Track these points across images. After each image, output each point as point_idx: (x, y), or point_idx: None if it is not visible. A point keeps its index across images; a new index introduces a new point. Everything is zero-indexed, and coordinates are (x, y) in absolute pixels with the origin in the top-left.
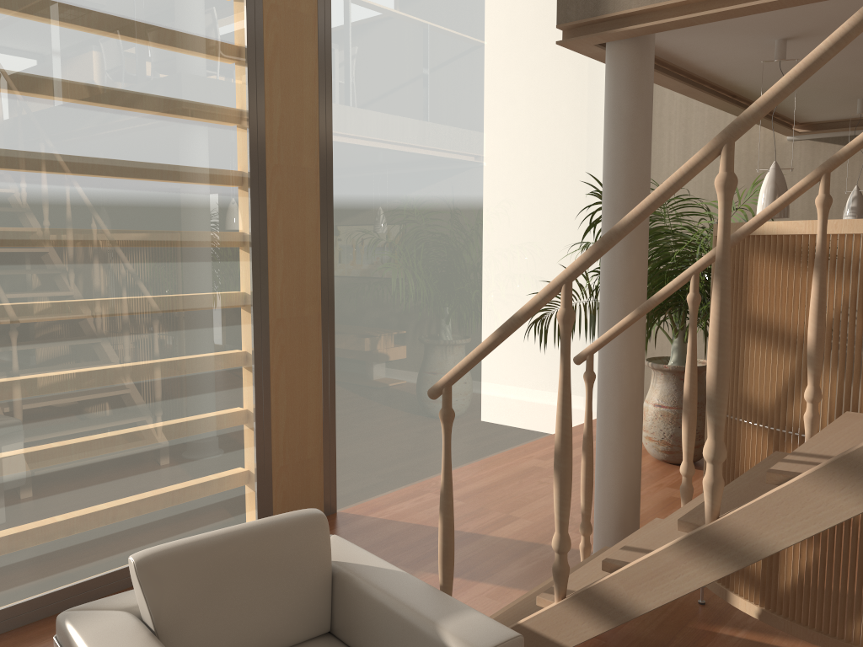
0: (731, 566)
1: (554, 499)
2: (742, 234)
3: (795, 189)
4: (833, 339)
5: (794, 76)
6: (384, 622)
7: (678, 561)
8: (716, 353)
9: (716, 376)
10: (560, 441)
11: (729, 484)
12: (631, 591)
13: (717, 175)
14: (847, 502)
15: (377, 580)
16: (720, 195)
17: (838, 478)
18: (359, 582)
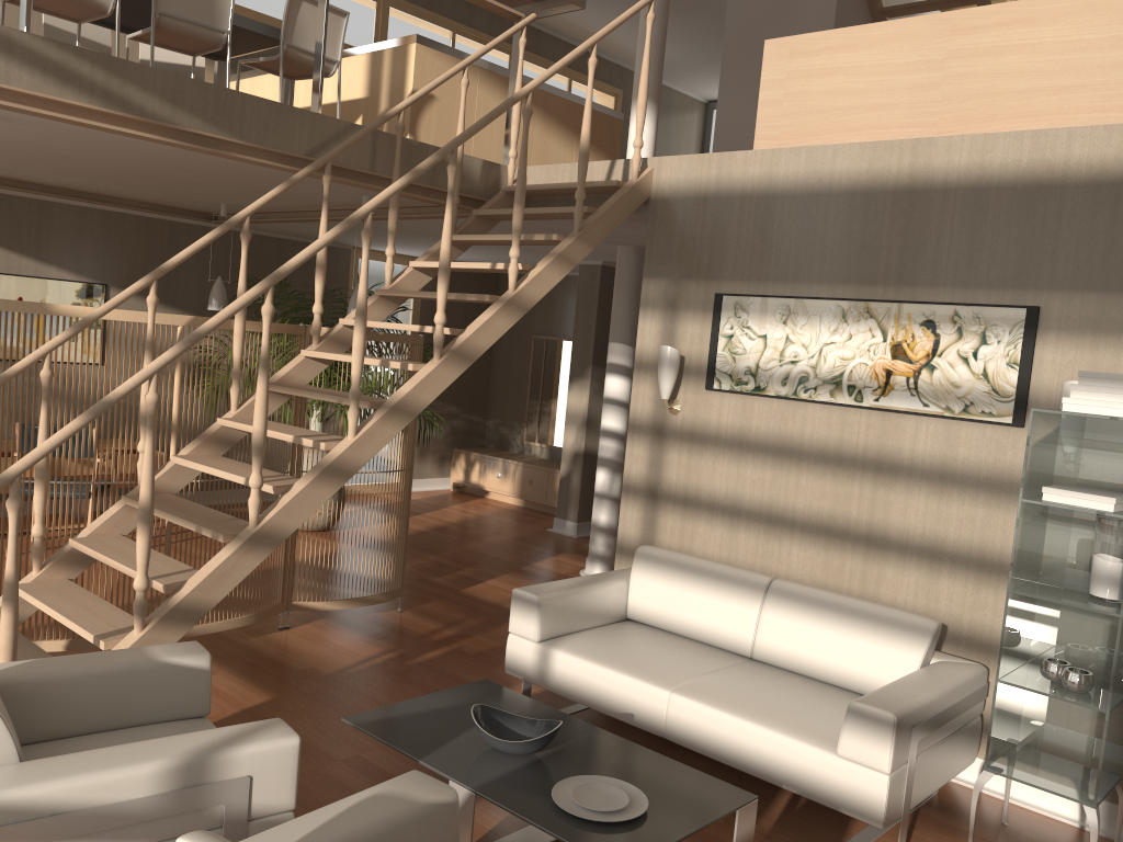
0: (271, 549)
1: (142, 549)
2: (95, 320)
3: (136, 289)
4: (134, 404)
5: (308, 255)
6: (93, 689)
7: (240, 559)
8: (265, 417)
9: (265, 432)
10: (151, 499)
11: (177, 516)
12: (207, 594)
13: (267, 305)
14: (327, 491)
15: (44, 668)
16: (269, 318)
17: (323, 480)
18: (34, 676)
